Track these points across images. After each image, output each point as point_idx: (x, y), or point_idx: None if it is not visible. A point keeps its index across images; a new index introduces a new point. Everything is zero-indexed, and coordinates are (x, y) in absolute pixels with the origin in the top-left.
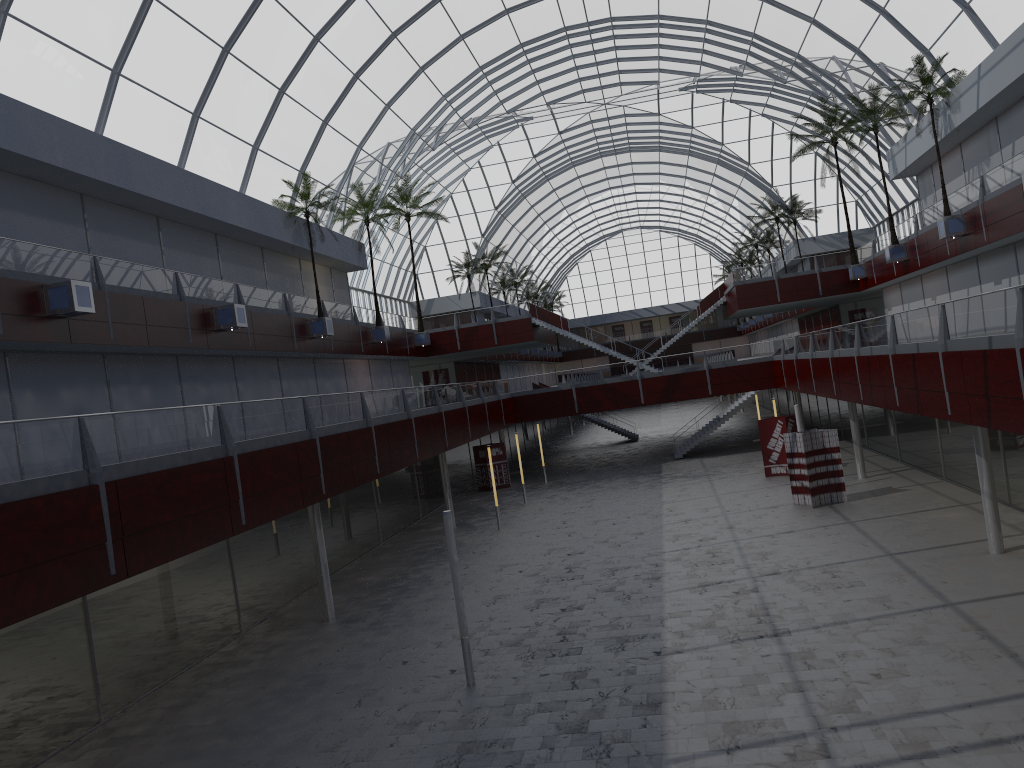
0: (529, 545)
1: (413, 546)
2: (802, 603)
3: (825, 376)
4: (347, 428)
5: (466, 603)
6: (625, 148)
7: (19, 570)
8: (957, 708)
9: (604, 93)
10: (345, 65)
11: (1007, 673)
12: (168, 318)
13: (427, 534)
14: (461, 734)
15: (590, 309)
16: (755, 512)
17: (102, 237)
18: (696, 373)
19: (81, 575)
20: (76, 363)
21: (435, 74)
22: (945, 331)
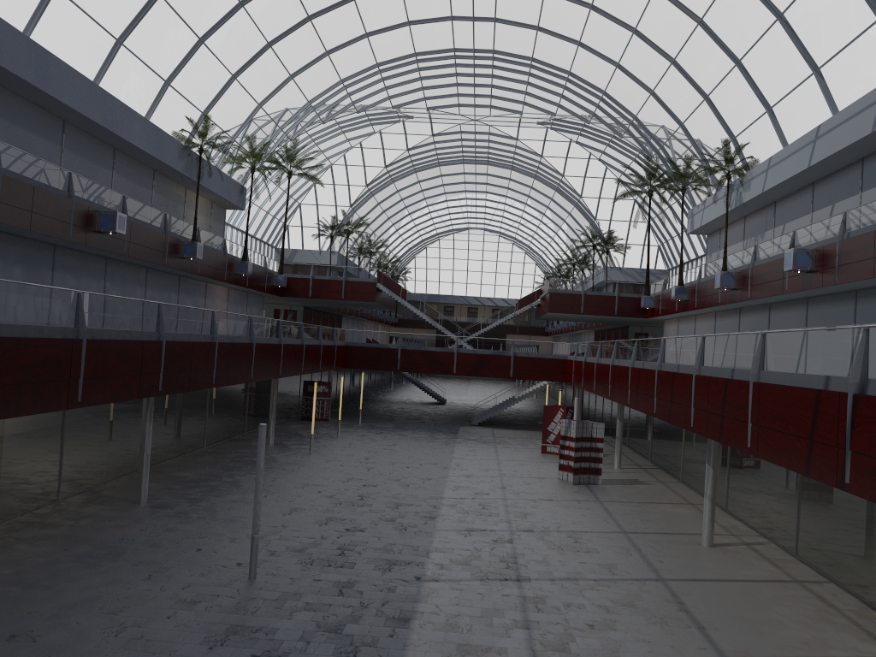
0: (332, 471)
1: (232, 454)
2: (545, 558)
3: (604, 379)
4: (193, 339)
5: (266, 509)
6: (484, 160)
7: None
8: None
9: (476, 111)
10: (262, 33)
11: (693, 641)
12: (54, 210)
13: (247, 446)
14: (232, 618)
15: (429, 288)
16: (526, 479)
17: (8, 126)
18: (503, 357)
19: None
20: None
21: (338, 60)
22: (701, 358)
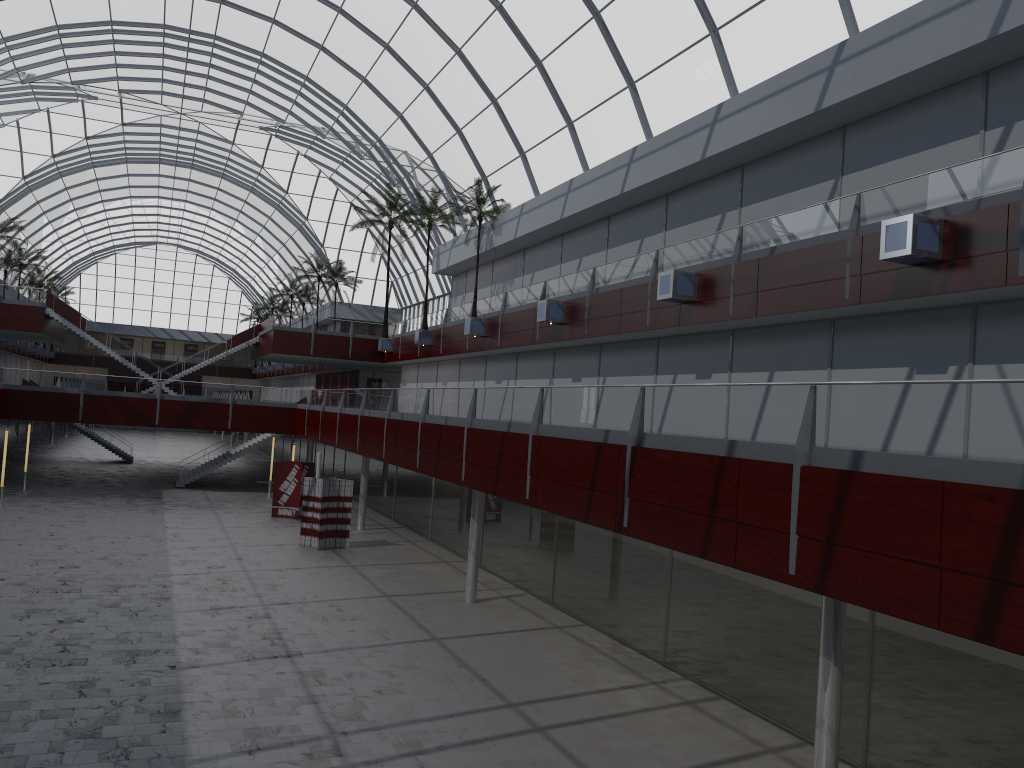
0: (10, 553)
1: None
2: (312, 630)
3: (351, 431)
4: None
5: None
6: (188, 163)
7: None
8: (442, 717)
9: (184, 103)
10: None
11: (479, 692)
12: None
13: None
14: None
15: (100, 314)
16: (263, 547)
17: None
18: (220, 405)
19: None
20: None
21: (2, 12)
22: (473, 411)
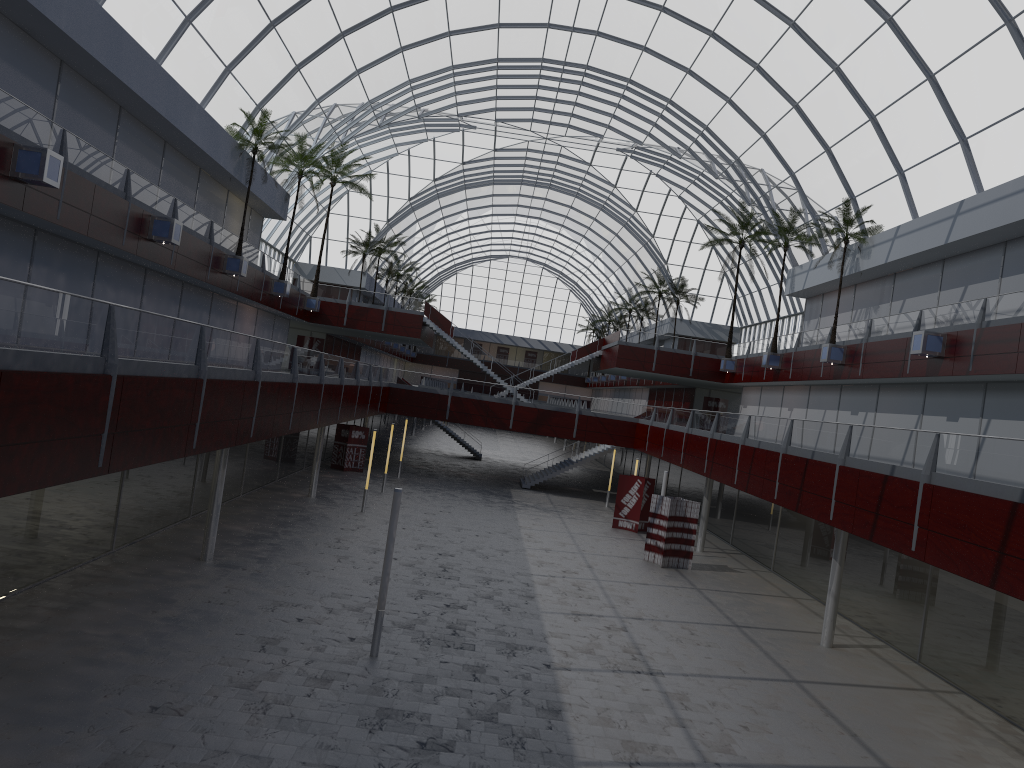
0: (397, 535)
1: (276, 506)
2: (669, 651)
3: (698, 453)
4: (279, 378)
5: (347, 576)
6: (546, 184)
7: (40, 441)
8: None
9: (550, 129)
10: (337, 21)
11: (851, 748)
12: (111, 213)
13: (287, 498)
14: (376, 699)
15: (455, 320)
16: (609, 558)
17: (67, 110)
18: (567, 414)
19: (79, 460)
20: (9, 230)
21: (411, 58)
22: (847, 448)
